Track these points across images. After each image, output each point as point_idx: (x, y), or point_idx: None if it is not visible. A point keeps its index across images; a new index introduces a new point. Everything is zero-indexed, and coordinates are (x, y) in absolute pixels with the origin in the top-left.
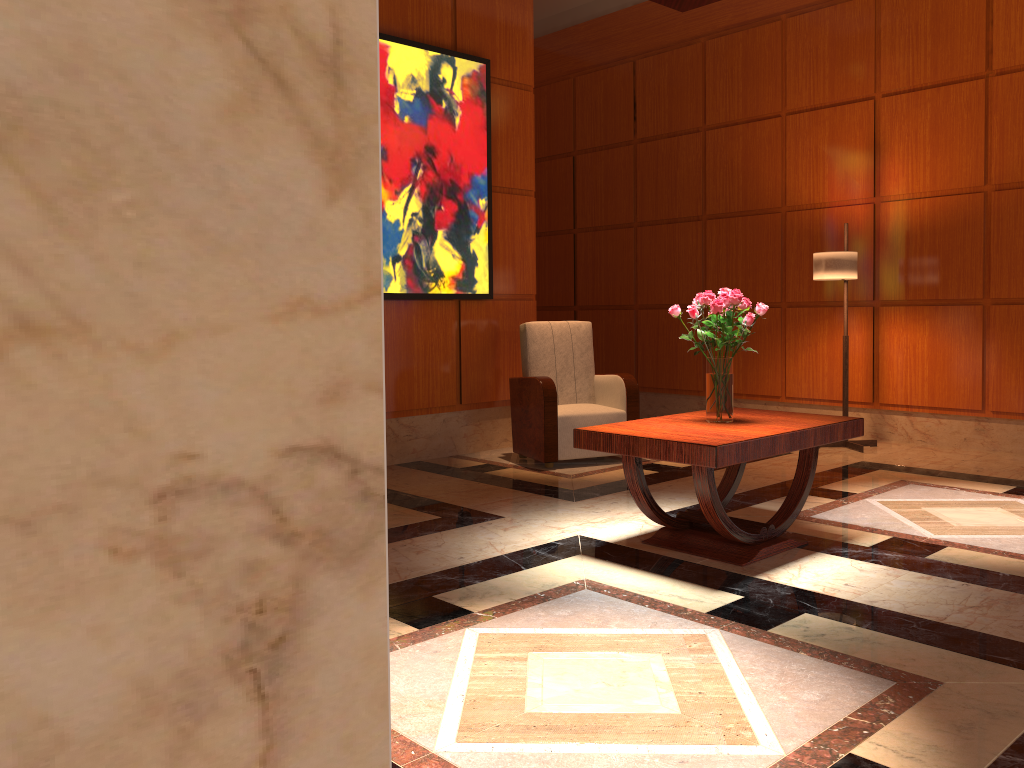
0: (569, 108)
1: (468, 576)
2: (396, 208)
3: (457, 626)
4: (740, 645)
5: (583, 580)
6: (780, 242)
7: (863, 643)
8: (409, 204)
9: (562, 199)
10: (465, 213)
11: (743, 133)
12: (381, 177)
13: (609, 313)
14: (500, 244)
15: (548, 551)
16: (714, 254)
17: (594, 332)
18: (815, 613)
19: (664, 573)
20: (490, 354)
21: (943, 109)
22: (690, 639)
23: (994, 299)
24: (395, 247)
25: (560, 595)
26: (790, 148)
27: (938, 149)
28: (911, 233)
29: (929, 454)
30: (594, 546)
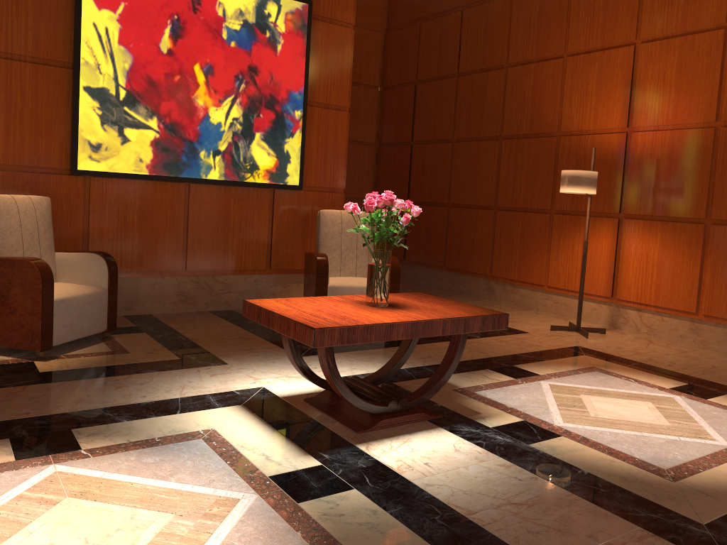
0: (415, 47)
1: (125, 414)
2: (219, 113)
3: (49, 461)
4: (255, 516)
5: (210, 430)
6: (554, 160)
7: (367, 530)
8: (231, 111)
9: (405, 118)
10: (281, 121)
11: (534, 70)
12: (207, 88)
13: (430, 208)
14: (314, 147)
15: (219, 399)
16: (506, 167)
17: (419, 222)
18: (363, 490)
19: (284, 432)
20: (299, 232)
21: (688, 55)
22: (220, 503)
23: (714, 220)
24: (216, 144)
25: (172, 442)
26: (567, 84)
27: (681, 89)
28: (653, 159)
29: (643, 345)
30: (261, 399)
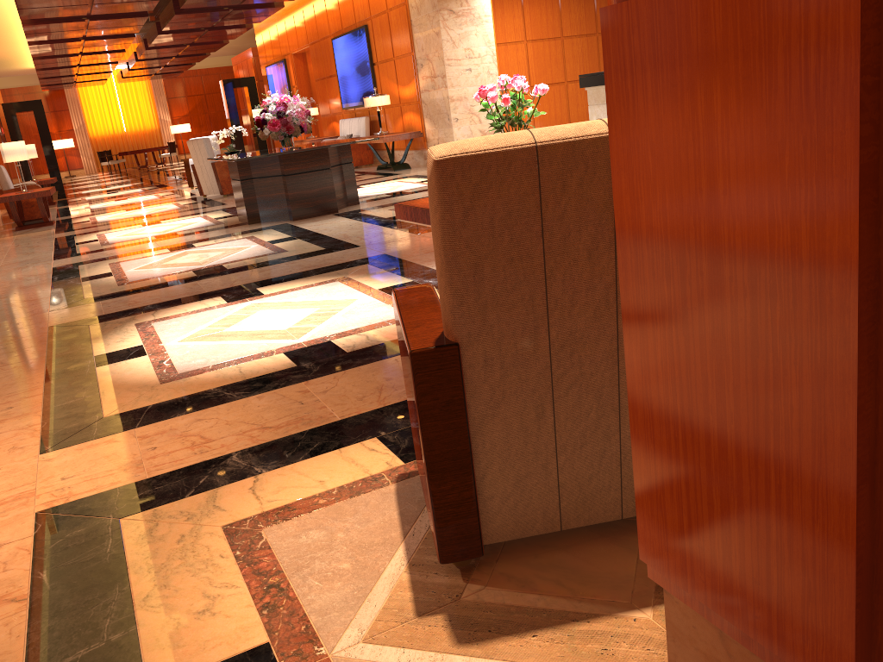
0: None
1: None
2: None
3: None
4: None
5: None
6: None
7: None
8: None
9: None
10: None
11: None
12: None
13: None
14: None
15: None
16: None
17: None
18: None
19: None
20: None
21: None
22: None
23: None
24: None
25: None
26: None
27: None
28: None
29: None
30: None
